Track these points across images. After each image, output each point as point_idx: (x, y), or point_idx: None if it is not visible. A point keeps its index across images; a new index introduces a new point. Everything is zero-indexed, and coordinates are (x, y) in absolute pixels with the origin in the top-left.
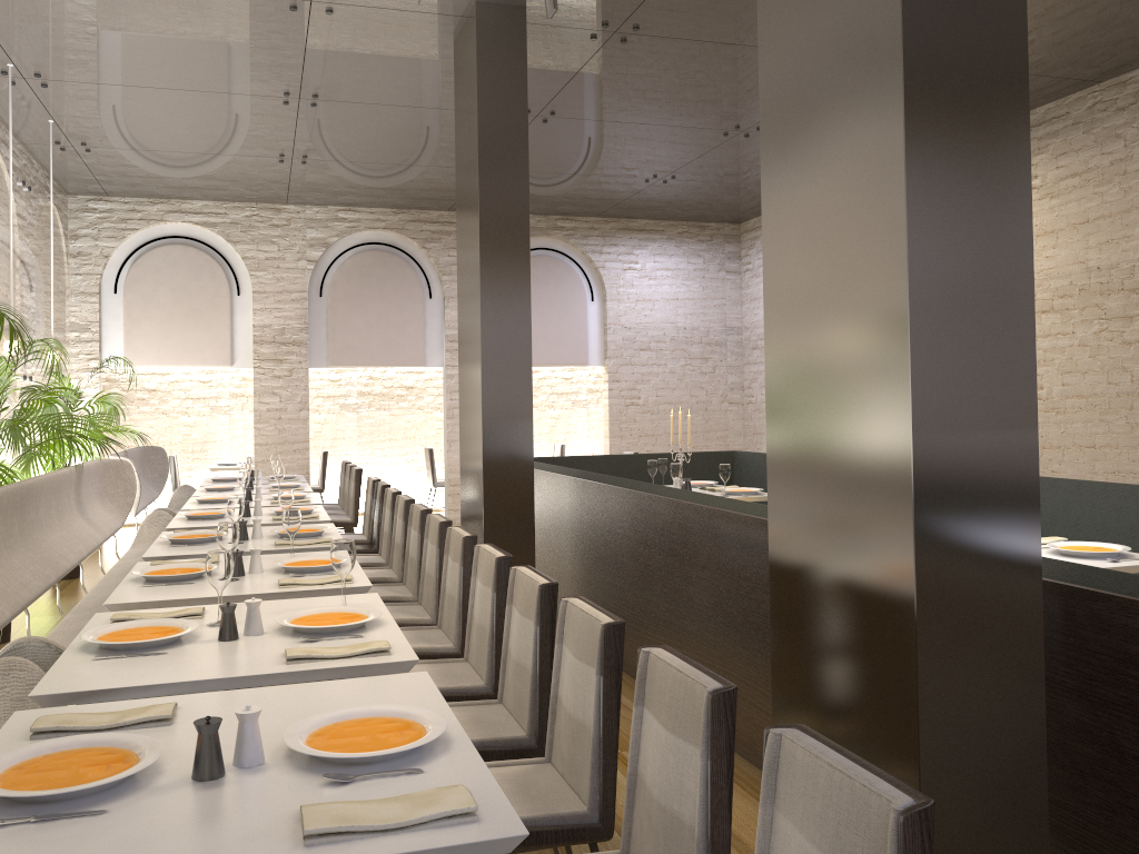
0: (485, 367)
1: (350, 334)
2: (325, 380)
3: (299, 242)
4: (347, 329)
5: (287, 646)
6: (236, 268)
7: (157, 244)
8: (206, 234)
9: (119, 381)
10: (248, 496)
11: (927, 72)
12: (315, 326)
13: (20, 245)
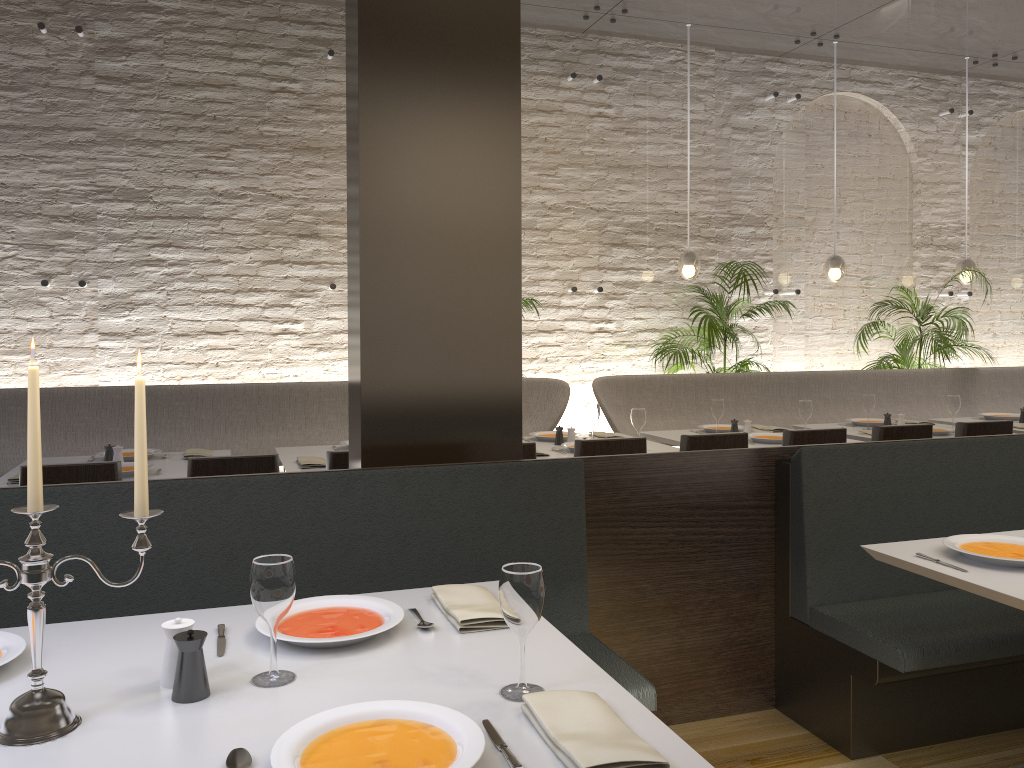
0: None
1: None
2: None
3: None
4: None
5: (543, 449)
6: None
7: None
8: None
9: None
10: None
11: (348, 151)
12: None
13: None
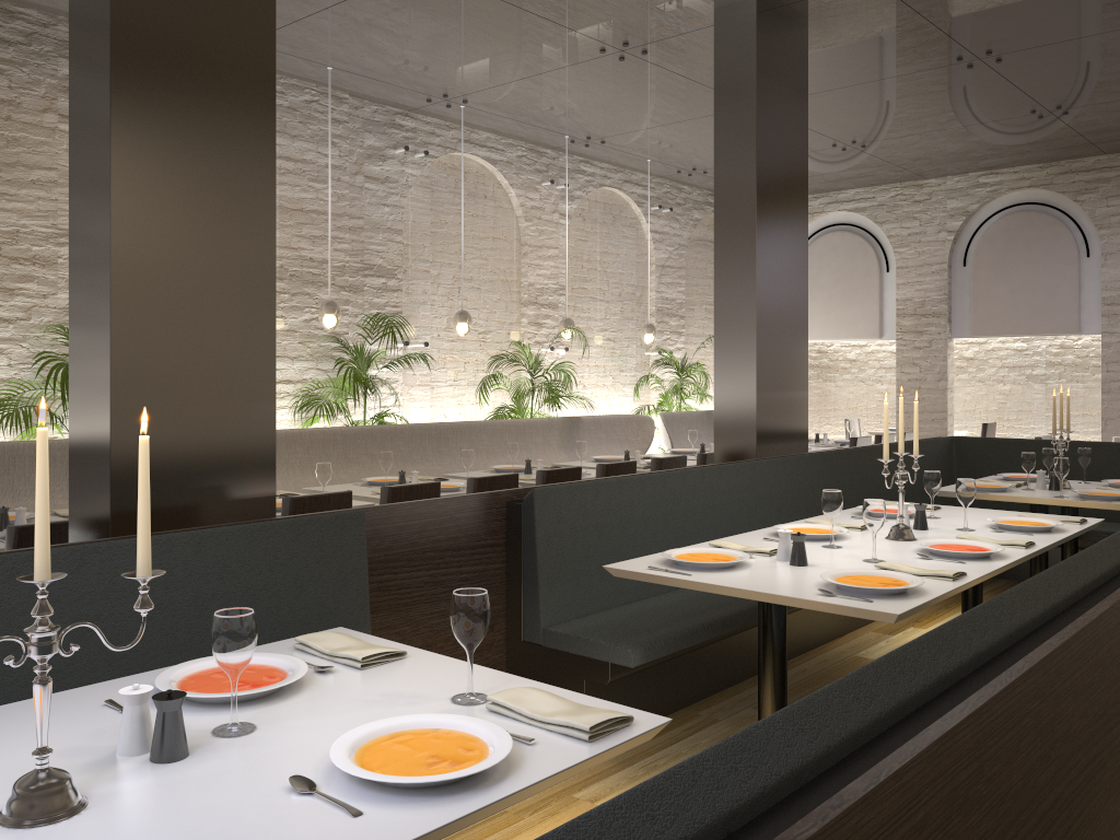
0: (717, 344)
1: (993, 302)
2: (1010, 350)
3: (939, 215)
4: (989, 298)
5: None
6: (885, 247)
7: (822, 233)
8: (860, 218)
9: (827, 353)
10: (700, 451)
11: (76, 182)
12: (958, 296)
13: (654, 254)
